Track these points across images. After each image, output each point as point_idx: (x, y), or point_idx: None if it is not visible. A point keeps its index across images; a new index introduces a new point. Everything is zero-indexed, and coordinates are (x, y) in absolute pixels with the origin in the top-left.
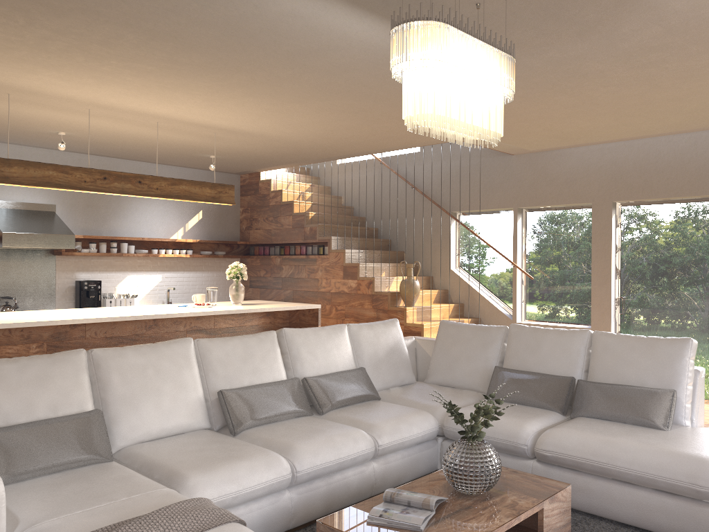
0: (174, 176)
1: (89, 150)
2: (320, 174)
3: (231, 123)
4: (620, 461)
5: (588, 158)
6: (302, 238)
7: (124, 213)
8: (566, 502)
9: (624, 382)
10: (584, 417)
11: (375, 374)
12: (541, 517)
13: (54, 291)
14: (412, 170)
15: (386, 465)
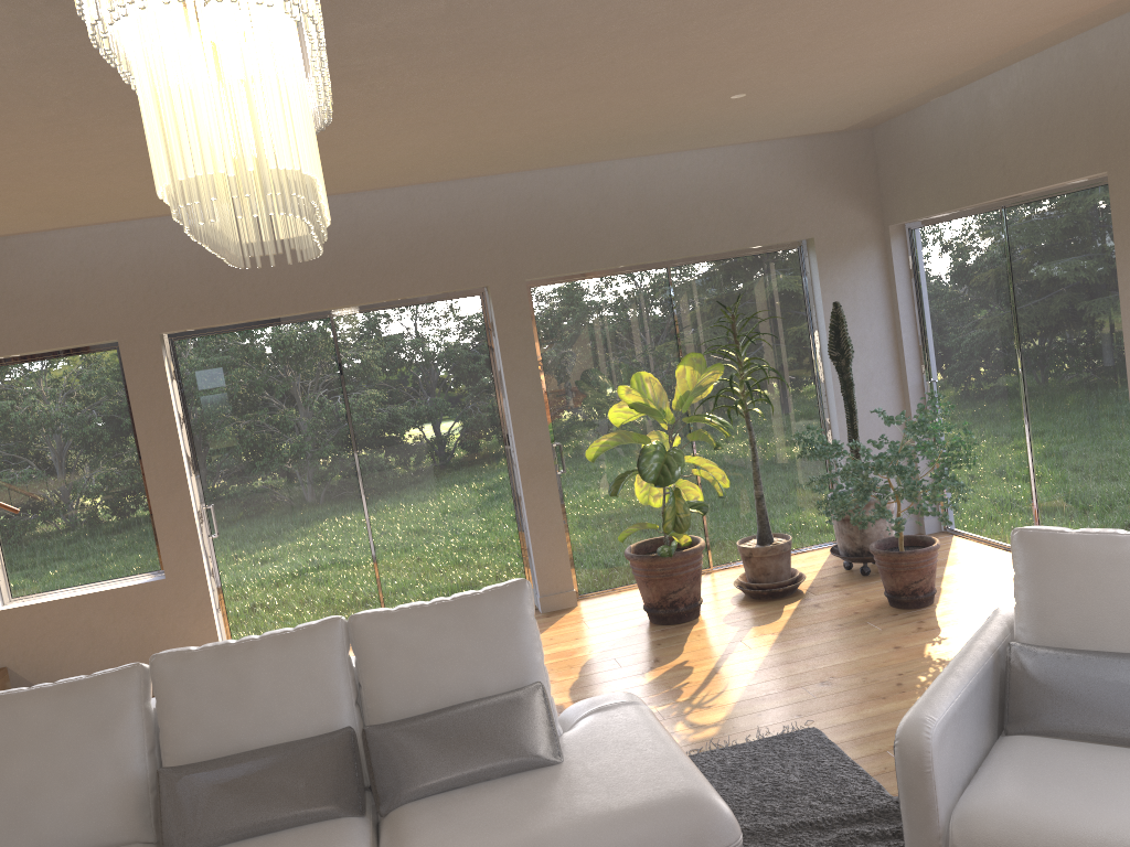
0: None
1: None
2: None
3: None
4: None
5: (91, 253)
6: None
7: None
8: None
9: (447, 699)
10: (411, 802)
11: None
12: None
13: None
14: None
15: None
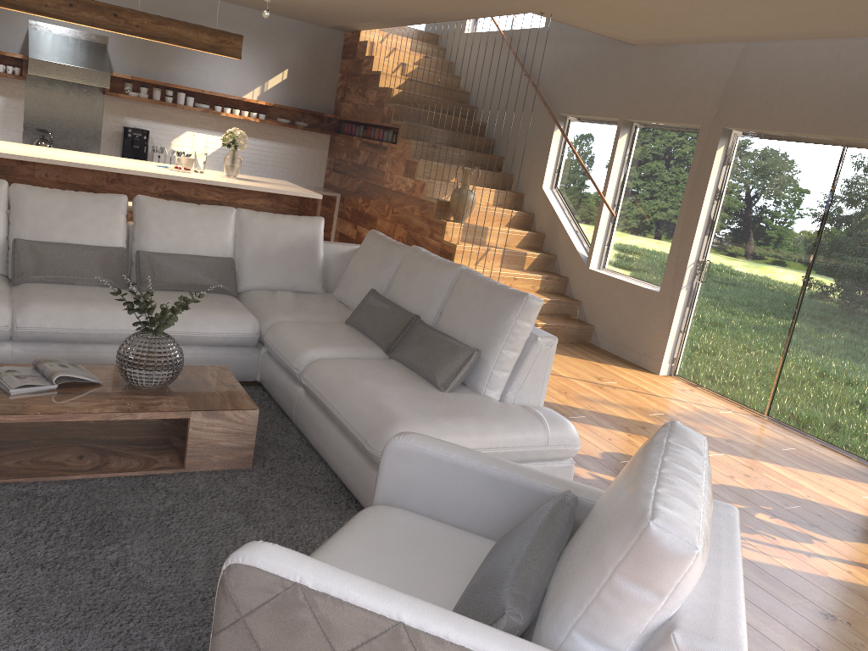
0: (257, 23)
1: None
2: (448, 44)
3: None
4: (337, 404)
5: (712, 62)
6: (380, 120)
7: (189, 59)
8: (245, 425)
9: (453, 332)
10: (394, 360)
11: (255, 270)
12: (188, 427)
13: (100, 134)
14: (532, 52)
15: None
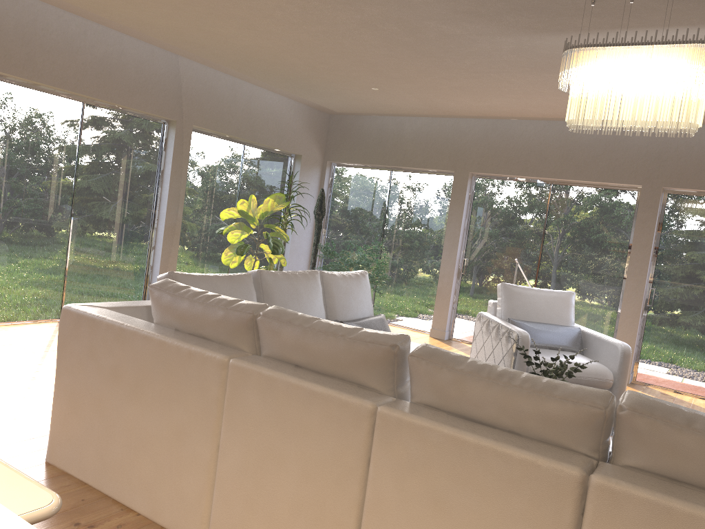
0: None
1: None
2: None
3: None
4: None
5: None
6: None
7: None
8: None
9: (355, 316)
10: None
11: None
12: None
13: None
14: None
15: None
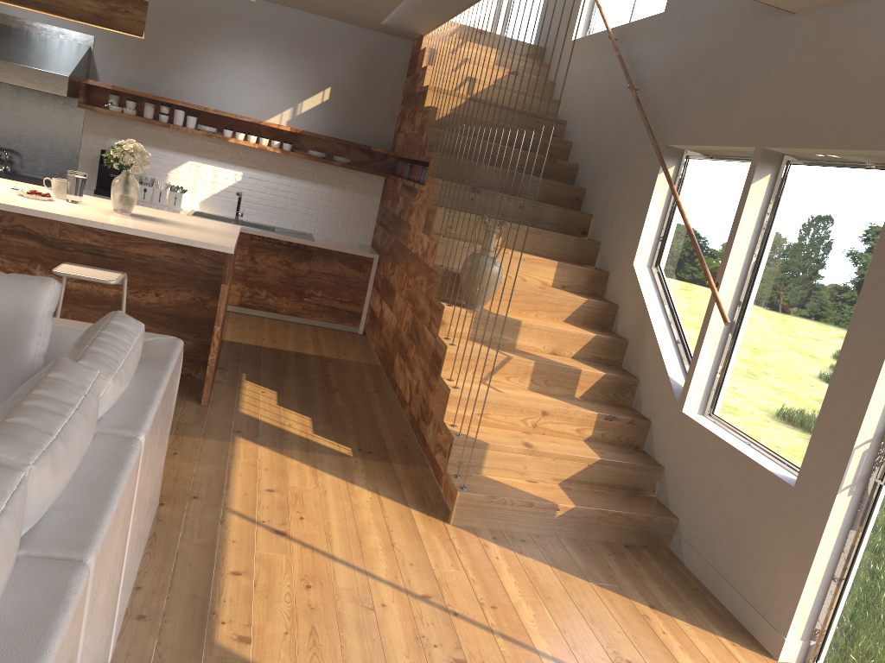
0: (291, 26)
1: None
2: (553, 59)
3: None
4: None
5: None
6: (418, 152)
7: (198, 69)
8: None
9: None
10: None
11: None
12: None
13: (77, 158)
14: (644, 53)
15: None
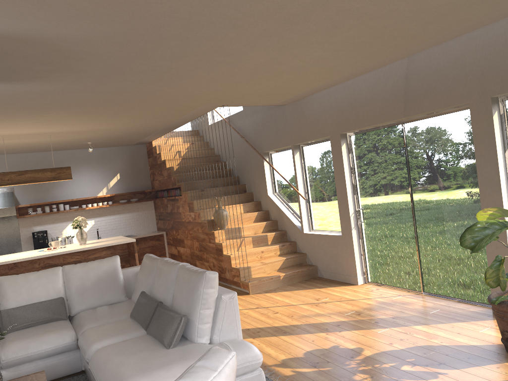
0: (95, 154)
1: (18, 152)
2: (203, 133)
3: (42, 130)
4: (98, 378)
5: (323, 101)
6: (171, 185)
7: (62, 184)
8: None
9: (177, 307)
10: (148, 334)
11: (80, 299)
12: None
13: (20, 240)
14: (241, 124)
15: (16, 372)
